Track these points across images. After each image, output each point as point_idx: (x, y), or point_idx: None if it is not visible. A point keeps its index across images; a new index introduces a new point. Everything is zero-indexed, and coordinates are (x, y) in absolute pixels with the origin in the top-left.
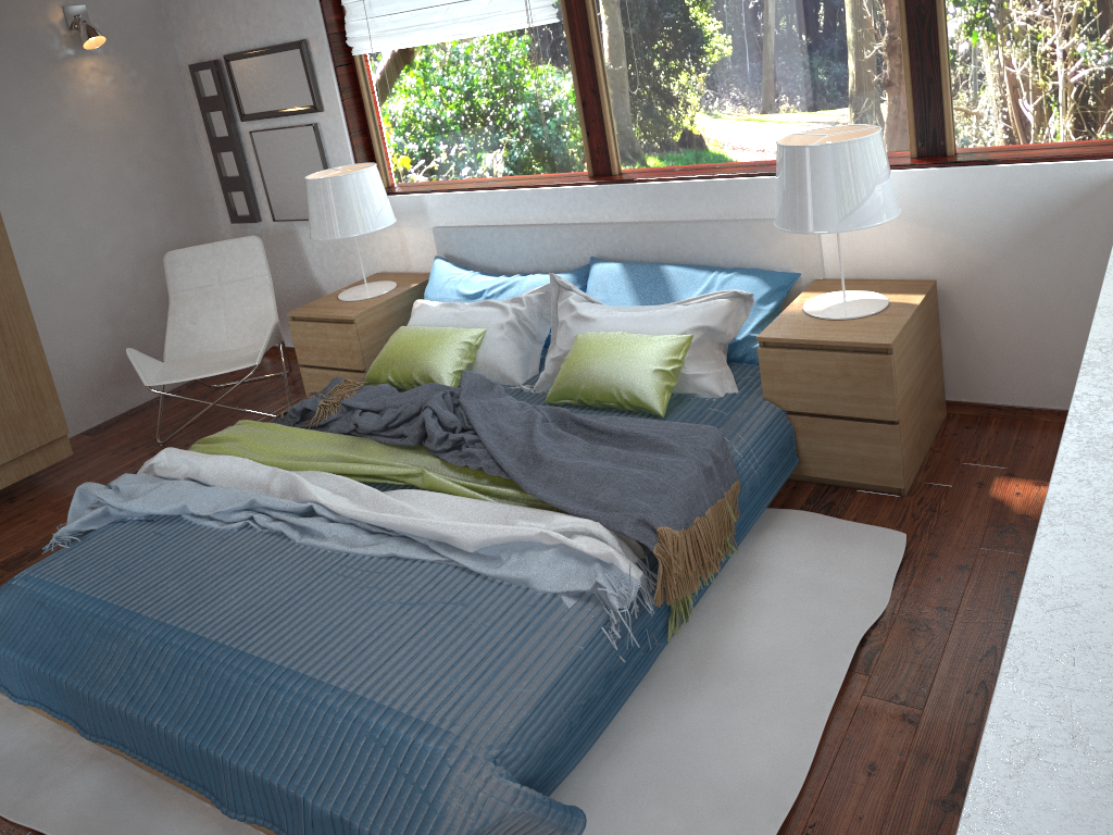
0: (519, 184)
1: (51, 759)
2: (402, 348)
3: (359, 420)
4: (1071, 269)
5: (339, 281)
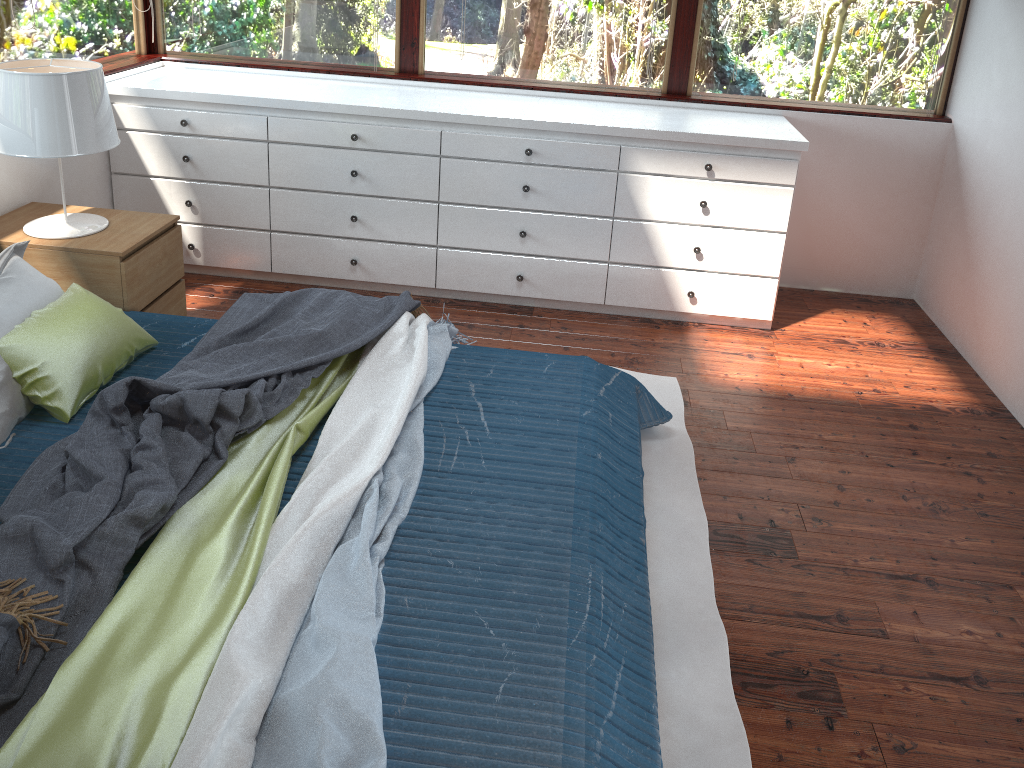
0: None
1: None
2: None
3: (162, 498)
4: (84, 166)
5: None
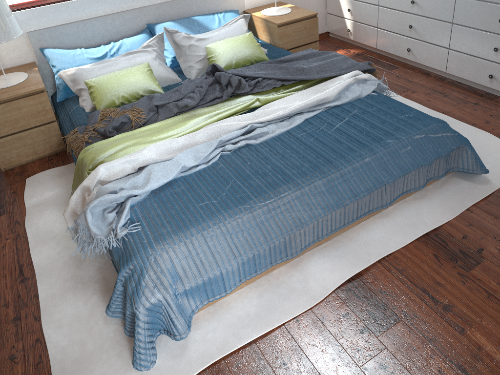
0: None
1: (278, 287)
2: (119, 83)
3: (187, 102)
4: None
5: None
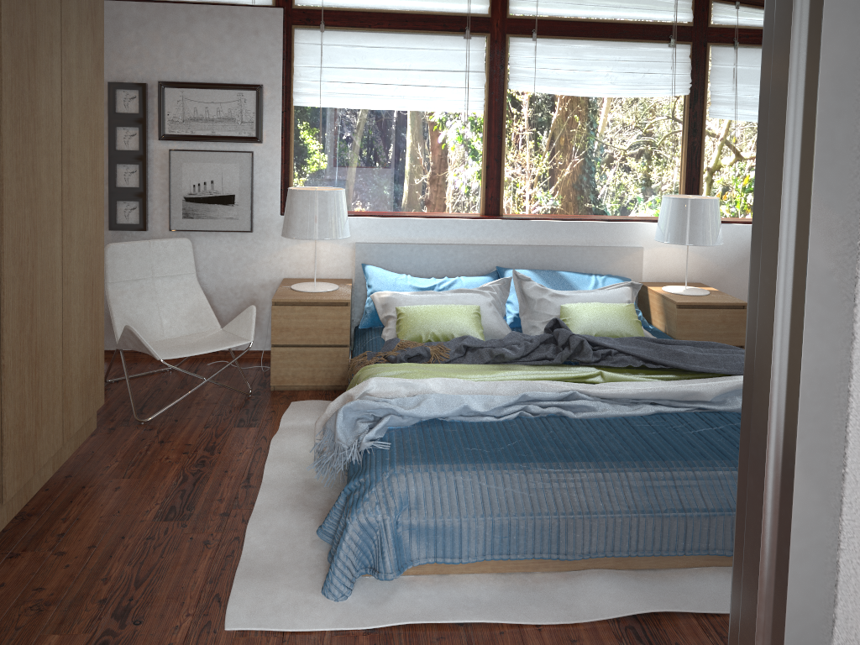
0: (433, 215)
1: (532, 591)
2: (434, 317)
3: (504, 351)
4: None
5: (231, 286)
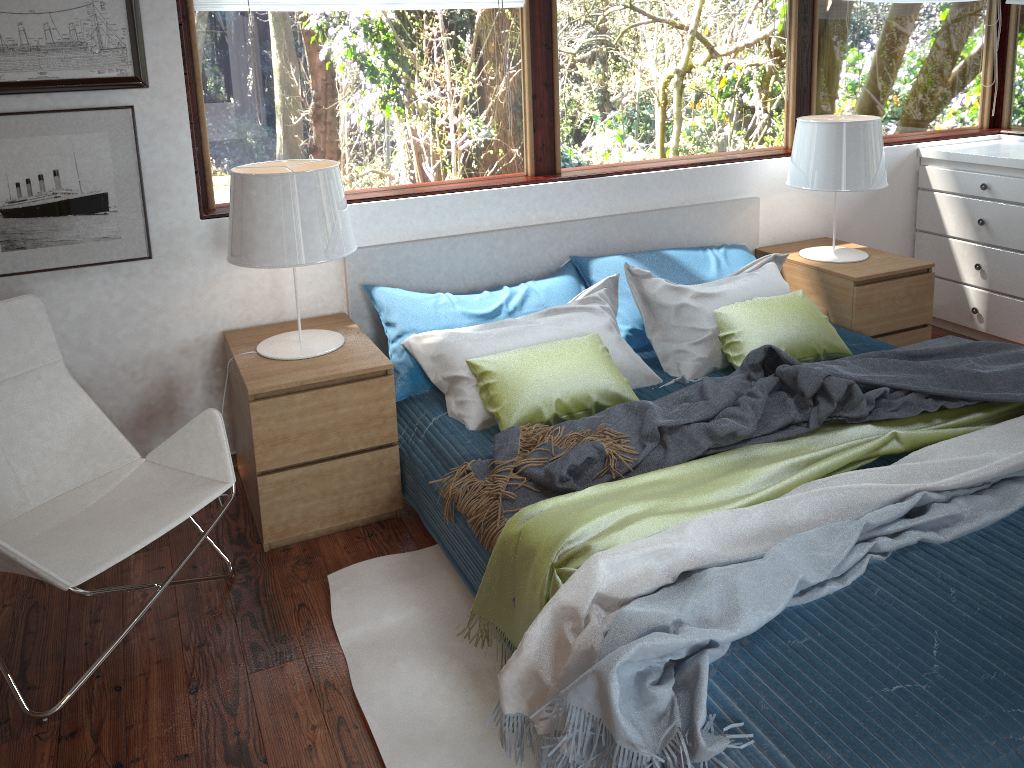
0: (463, 186)
1: None
2: (550, 371)
3: (734, 426)
4: (886, 218)
5: (123, 361)
